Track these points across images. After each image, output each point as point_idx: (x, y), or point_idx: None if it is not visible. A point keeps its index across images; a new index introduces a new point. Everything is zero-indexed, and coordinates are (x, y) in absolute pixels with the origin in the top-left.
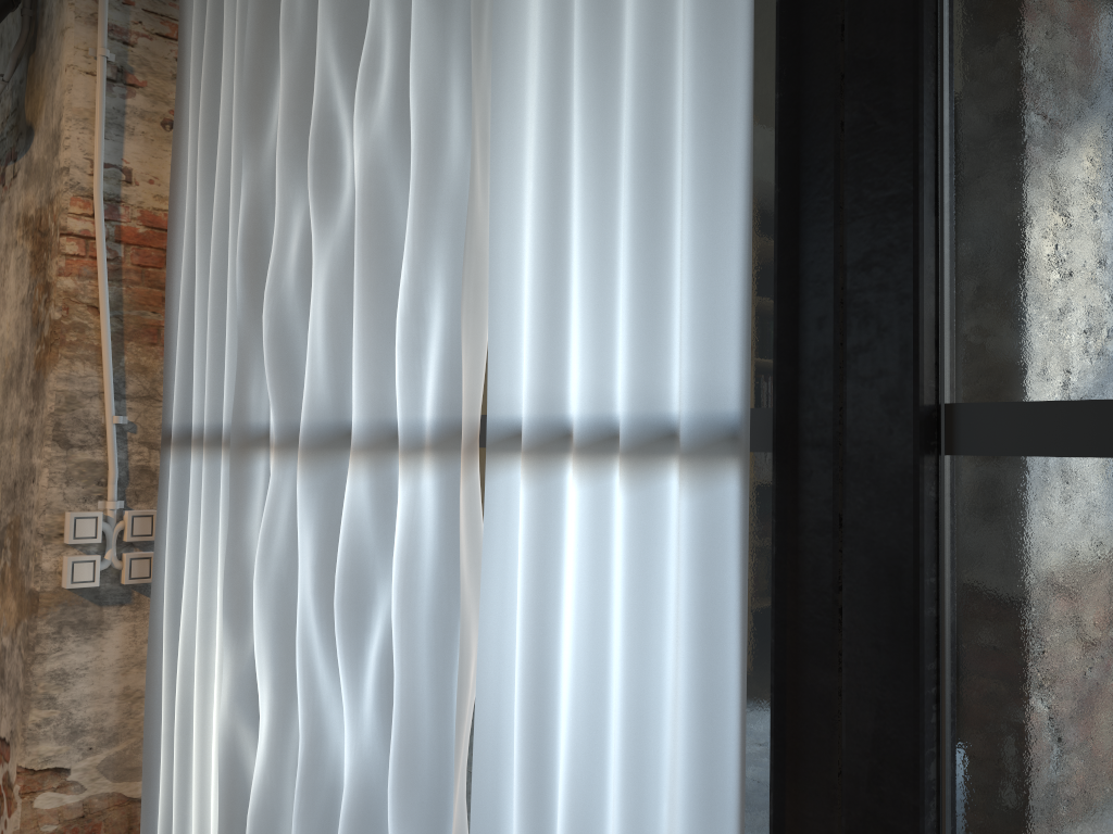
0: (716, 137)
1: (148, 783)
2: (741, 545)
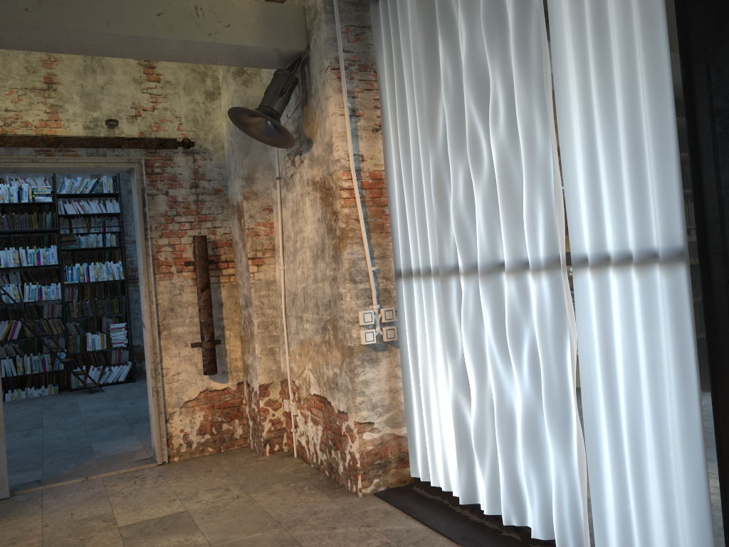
0: (662, 141)
1: (409, 427)
2: (689, 294)
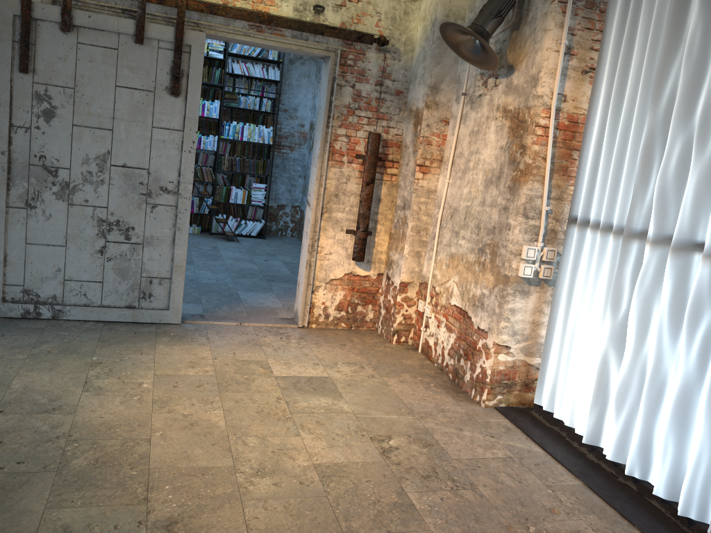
0: None
1: (543, 360)
2: None
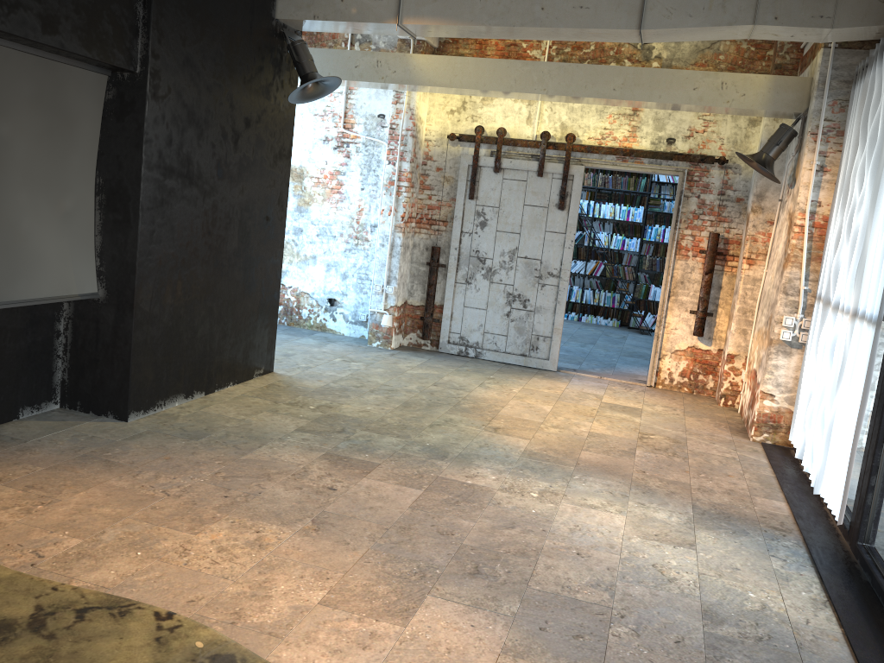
0: None
1: (796, 405)
2: (875, 344)
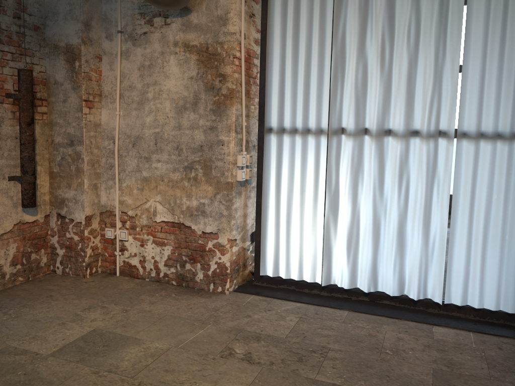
0: None
1: (262, 240)
2: None
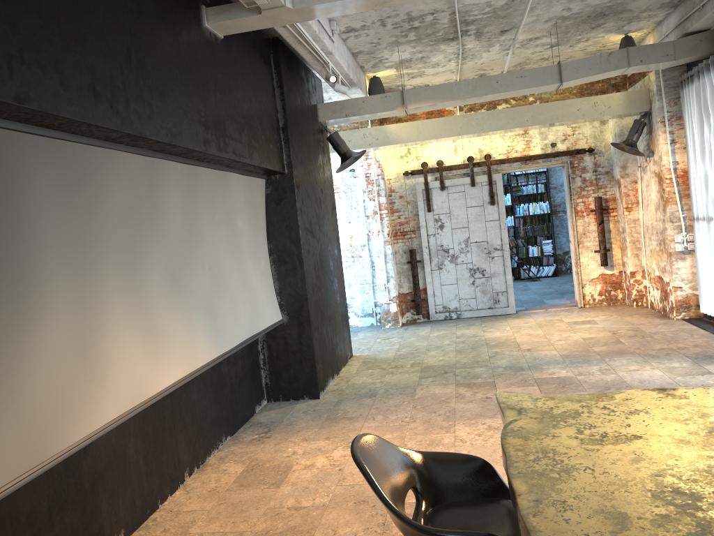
0: None
1: (699, 289)
2: None
